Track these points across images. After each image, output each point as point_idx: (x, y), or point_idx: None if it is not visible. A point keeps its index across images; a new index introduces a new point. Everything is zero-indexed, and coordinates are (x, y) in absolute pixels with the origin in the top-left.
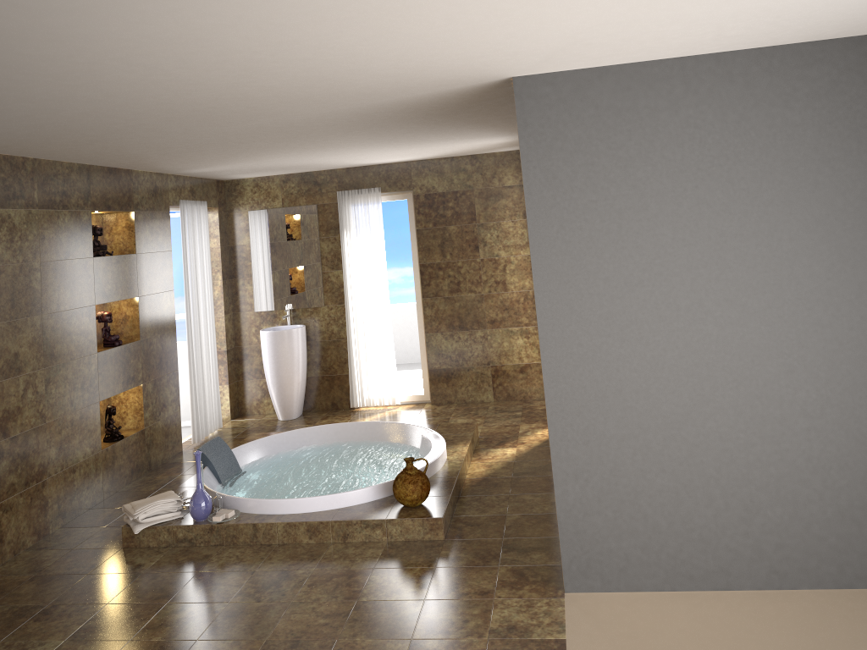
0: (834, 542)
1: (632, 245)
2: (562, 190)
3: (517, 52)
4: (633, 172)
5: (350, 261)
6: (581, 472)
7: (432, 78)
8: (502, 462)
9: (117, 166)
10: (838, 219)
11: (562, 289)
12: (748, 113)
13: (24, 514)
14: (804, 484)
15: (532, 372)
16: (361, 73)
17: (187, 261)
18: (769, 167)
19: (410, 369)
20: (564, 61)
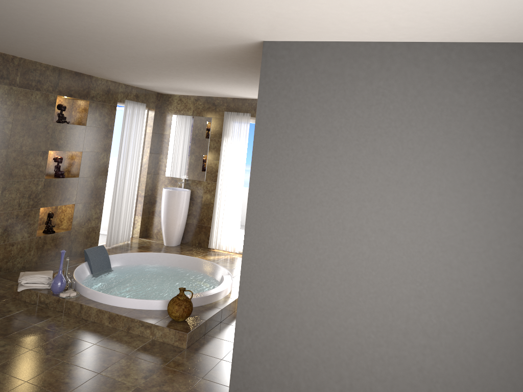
0: None
1: (320, 174)
2: (280, 126)
3: (240, 18)
4: (331, 121)
5: (224, 156)
6: (254, 330)
7: (203, 33)
8: None
9: (80, 71)
10: (481, 186)
11: (267, 196)
12: (424, 91)
13: None
14: (413, 388)
15: None
16: (145, 21)
17: (123, 137)
18: (433, 134)
19: None
20: (288, 32)
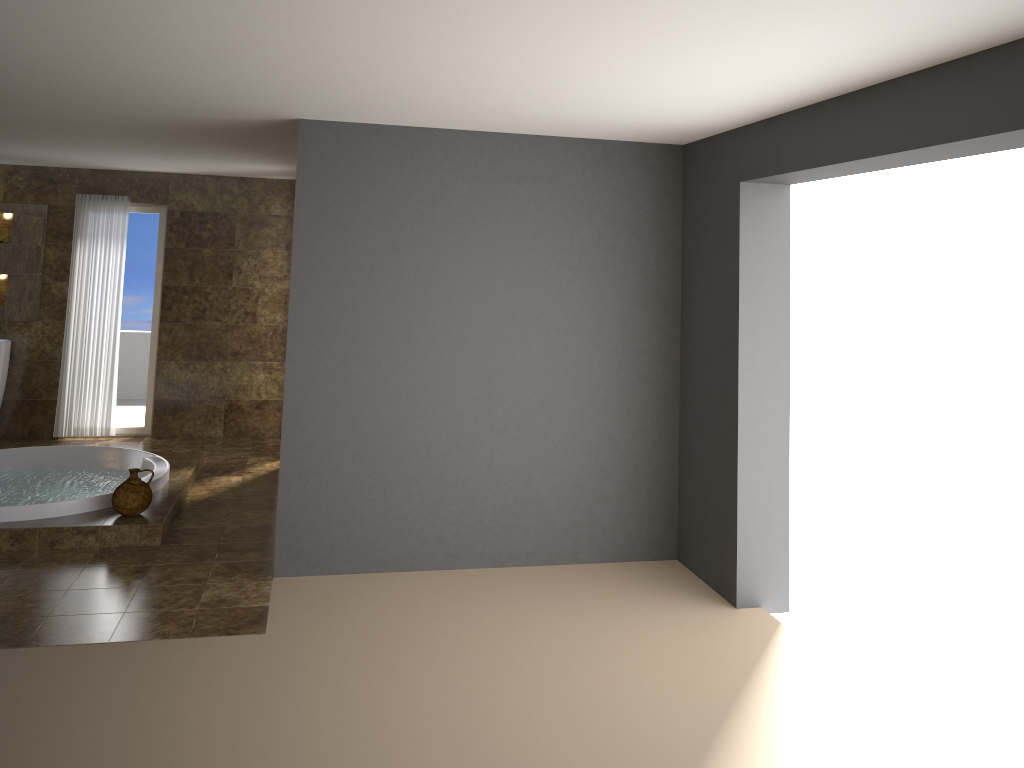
0: (498, 531)
1: (380, 281)
2: (328, 226)
3: (308, 102)
4: (391, 218)
5: (81, 274)
6: (305, 472)
7: (225, 107)
8: (226, 487)
9: None
10: (541, 278)
11: (314, 312)
12: (489, 184)
13: None
14: (483, 485)
15: (269, 409)
16: (160, 92)
17: None
18: (498, 230)
19: (126, 404)
20: (347, 115)
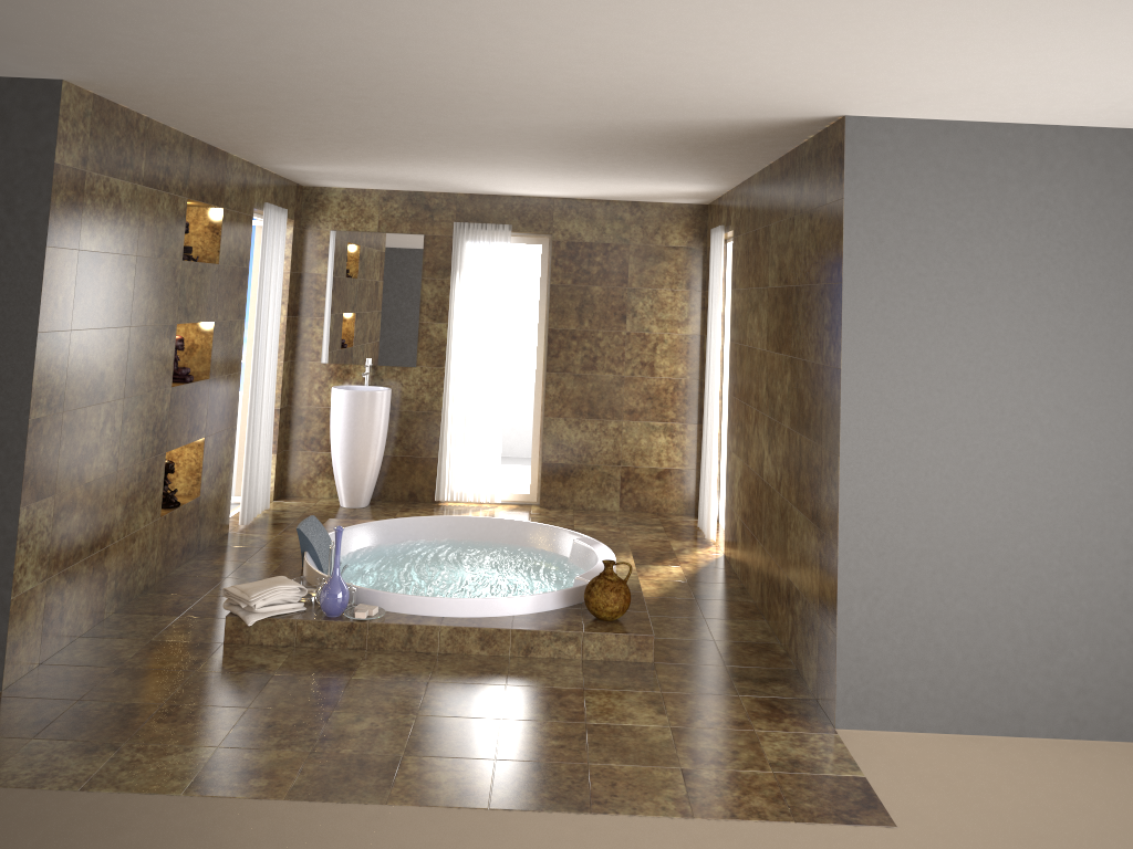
0: None
1: (959, 332)
2: (887, 257)
3: (901, 88)
4: (971, 247)
5: (460, 314)
6: (870, 589)
7: (766, 101)
8: (673, 581)
9: (219, 145)
10: None
11: (874, 373)
12: (1104, 200)
13: (85, 588)
14: (1116, 623)
15: (671, 480)
16: (708, 81)
17: (262, 285)
18: (1120, 263)
19: None
20: (925, 107)
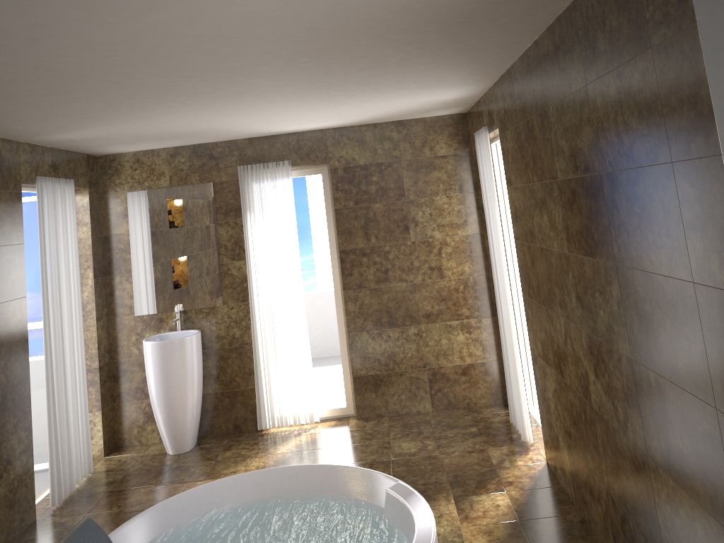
0: None
1: None
2: None
3: None
4: None
5: (256, 250)
6: None
7: None
8: (503, 523)
9: None
10: None
11: None
12: None
13: None
14: None
15: (476, 374)
16: None
17: (46, 257)
18: None
19: None
20: None
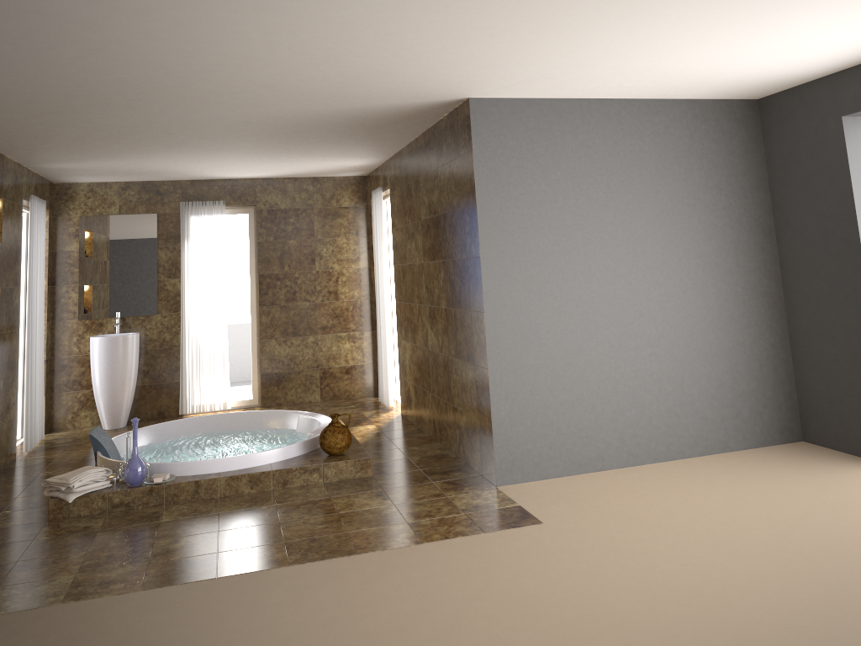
0: (664, 430)
1: (547, 227)
2: (502, 184)
3: (504, 76)
4: (549, 175)
5: (190, 270)
6: (509, 394)
7: (422, 89)
8: (371, 433)
9: (1, 148)
10: (668, 215)
11: (500, 257)
12: (619, 141)
13: None
14: (648, 392)
15: (356, 373)
16: (389, 76)
17: (32, 259)
18: (630, 178)
19: None
20: (517, 89)
